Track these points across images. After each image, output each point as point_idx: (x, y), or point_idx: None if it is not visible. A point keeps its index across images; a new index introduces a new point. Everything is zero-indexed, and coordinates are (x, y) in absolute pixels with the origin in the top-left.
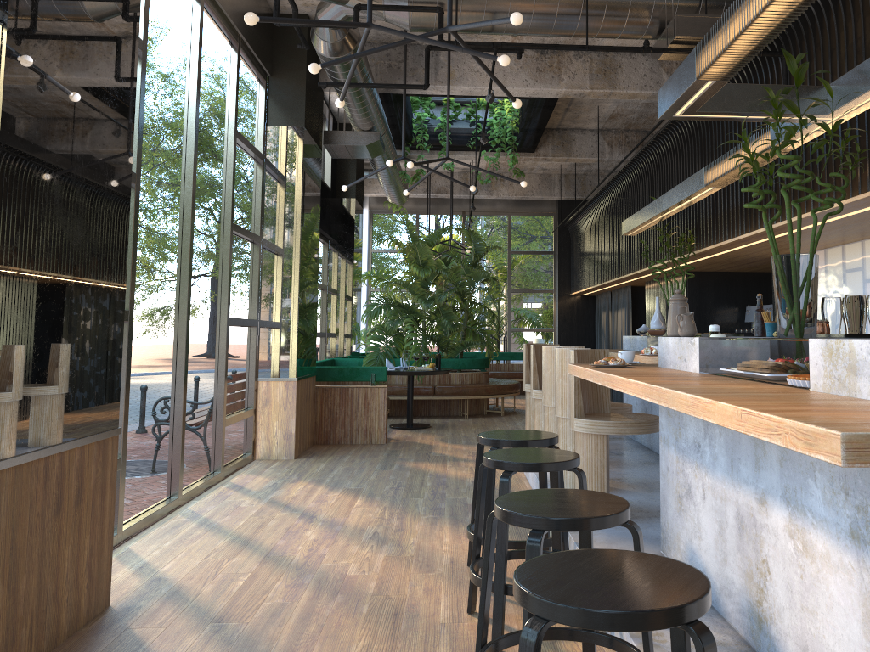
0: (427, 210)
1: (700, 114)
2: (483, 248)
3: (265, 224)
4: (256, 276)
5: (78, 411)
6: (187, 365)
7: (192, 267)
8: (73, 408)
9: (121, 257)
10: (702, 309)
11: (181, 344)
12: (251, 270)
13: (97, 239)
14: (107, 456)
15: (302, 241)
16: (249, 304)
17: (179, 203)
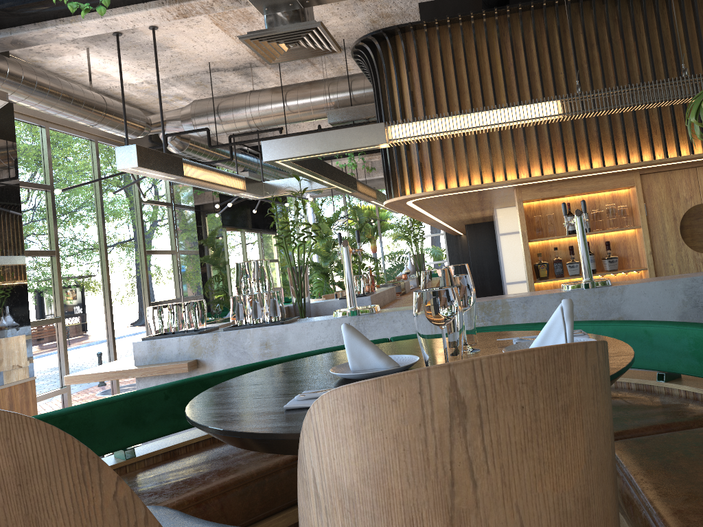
0: (332, 196)
1: (269, 196)
2: (364, 218)
3: (178, 242)
4: (176, 273)
5: (5, 372)
6: (114, 334)
7: (114, 282)
8: (1, 372)
9: (24, 303)
10: (478, 248)
11: (109, 324)
12: (172, 270)
13: (6, 300)
14: (28, 389)
15: (201, 248)
16: (173, 290)
17: (97, 252)
